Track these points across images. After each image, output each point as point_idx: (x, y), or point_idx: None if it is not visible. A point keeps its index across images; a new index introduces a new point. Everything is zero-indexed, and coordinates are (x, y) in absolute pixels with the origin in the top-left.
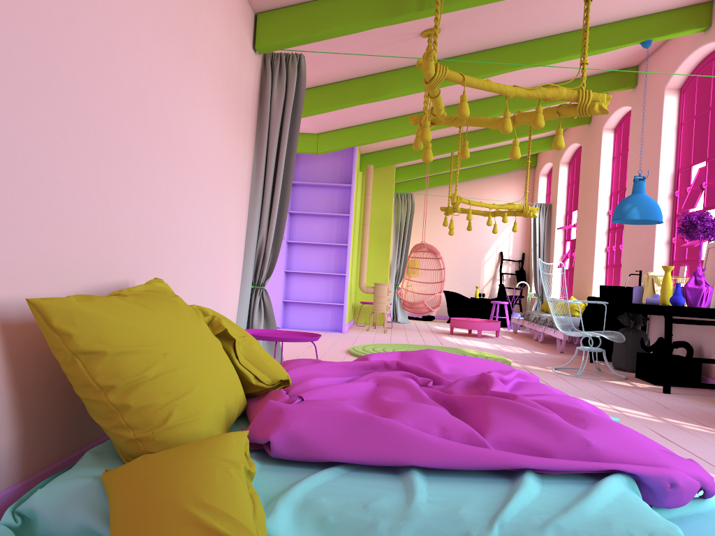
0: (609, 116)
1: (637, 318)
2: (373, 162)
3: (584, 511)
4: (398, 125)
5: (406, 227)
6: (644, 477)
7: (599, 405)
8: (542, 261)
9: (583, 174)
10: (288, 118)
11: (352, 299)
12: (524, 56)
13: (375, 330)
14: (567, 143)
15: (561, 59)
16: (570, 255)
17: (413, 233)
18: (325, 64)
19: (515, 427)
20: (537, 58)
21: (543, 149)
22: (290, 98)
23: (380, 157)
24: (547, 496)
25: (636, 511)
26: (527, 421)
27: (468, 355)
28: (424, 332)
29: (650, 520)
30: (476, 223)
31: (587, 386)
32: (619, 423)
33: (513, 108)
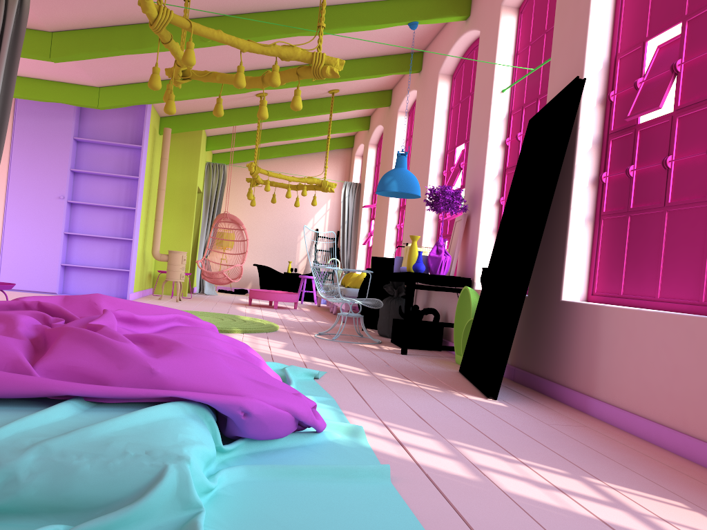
0: (403, 99)
1: (400, 287)
2: (173, 126)
3: (90, 433)
4: (187, 86)
5: (217, 198)
6: (211, 404)
7: (323, 362)
8: (350, 238)
9: (383, 155)
10: (5, 50)
11: (150, 268)
12: (296, 23)
13: (169, 299)
14: (374, 125)
15: (334, 31)
16: (373, 232)
17: (230, 206)
18: (76, 3)
19: (77, 355)
20: (310, 26)
21: (354, 130)
22: (8, 29)
23: (181, 121)
24: (70, 421)
25: (155, 433)
26: (94, 349)
27: (238, 321)
28: (221, 303)
29: (160, 440)
30: (294, 200)
31: (332, 348)
32: (324, 376)
33: (305, 80)
